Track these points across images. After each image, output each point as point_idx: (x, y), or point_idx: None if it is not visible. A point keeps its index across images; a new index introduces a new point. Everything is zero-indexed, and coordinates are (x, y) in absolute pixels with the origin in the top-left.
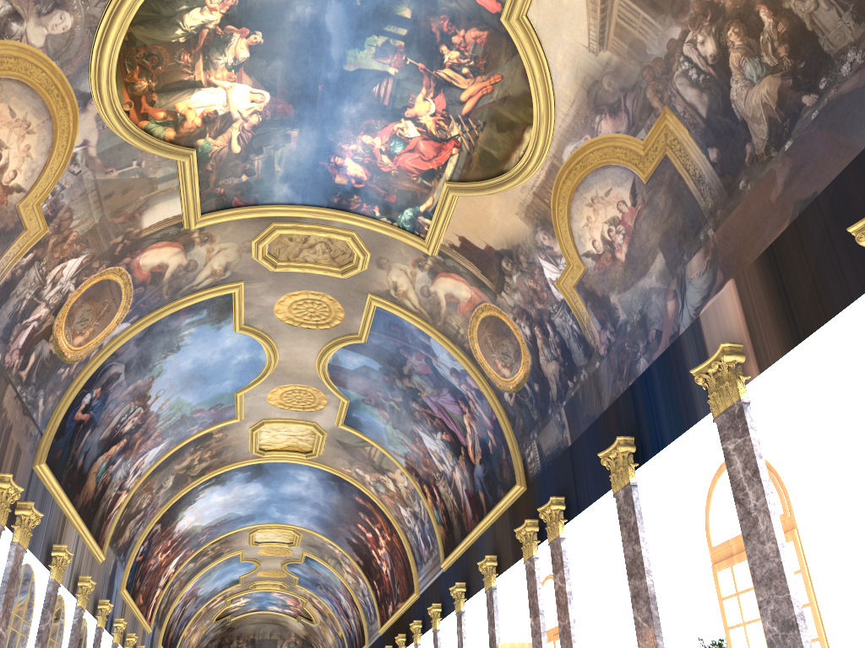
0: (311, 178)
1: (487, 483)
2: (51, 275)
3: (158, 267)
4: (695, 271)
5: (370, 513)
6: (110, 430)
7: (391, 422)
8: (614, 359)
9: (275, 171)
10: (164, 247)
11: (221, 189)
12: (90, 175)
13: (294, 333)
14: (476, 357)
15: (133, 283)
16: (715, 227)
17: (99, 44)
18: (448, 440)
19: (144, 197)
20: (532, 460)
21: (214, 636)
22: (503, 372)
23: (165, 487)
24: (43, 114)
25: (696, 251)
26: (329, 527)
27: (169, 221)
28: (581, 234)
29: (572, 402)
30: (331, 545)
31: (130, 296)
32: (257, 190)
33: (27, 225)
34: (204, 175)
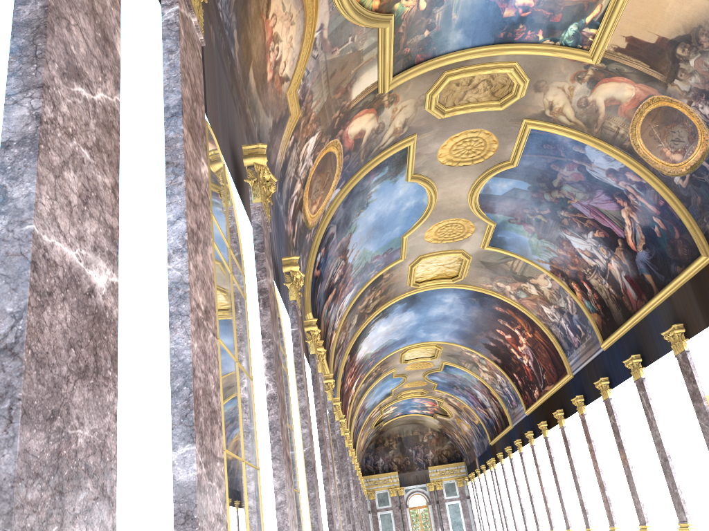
0: (481, 18)
1: (655, 264)
2: (301, 154)
3: (358, 134)
4: None
5: (509, 318)
6: (328, 282)
7: (536, 234)
8: None
9: (452, 20)
10: (363, 115)
11: (408, 49)
12: (323, 57)
13: (451, 173)
14: (637, 152)
15: (343, 152)
16: None
17: None
18: (601, 236)
19: (354, 71)
20: None
21: (371, 439)
22: (673, 158)
23: (352, 325)
24: (299, 4)
25: None
26: (468, 337)
27: (368, 89)
28: None
29: None
30: (468, 352)
31: (341, 164)
32: (435, 43)
33: (290, 111)
34: (396, 38)
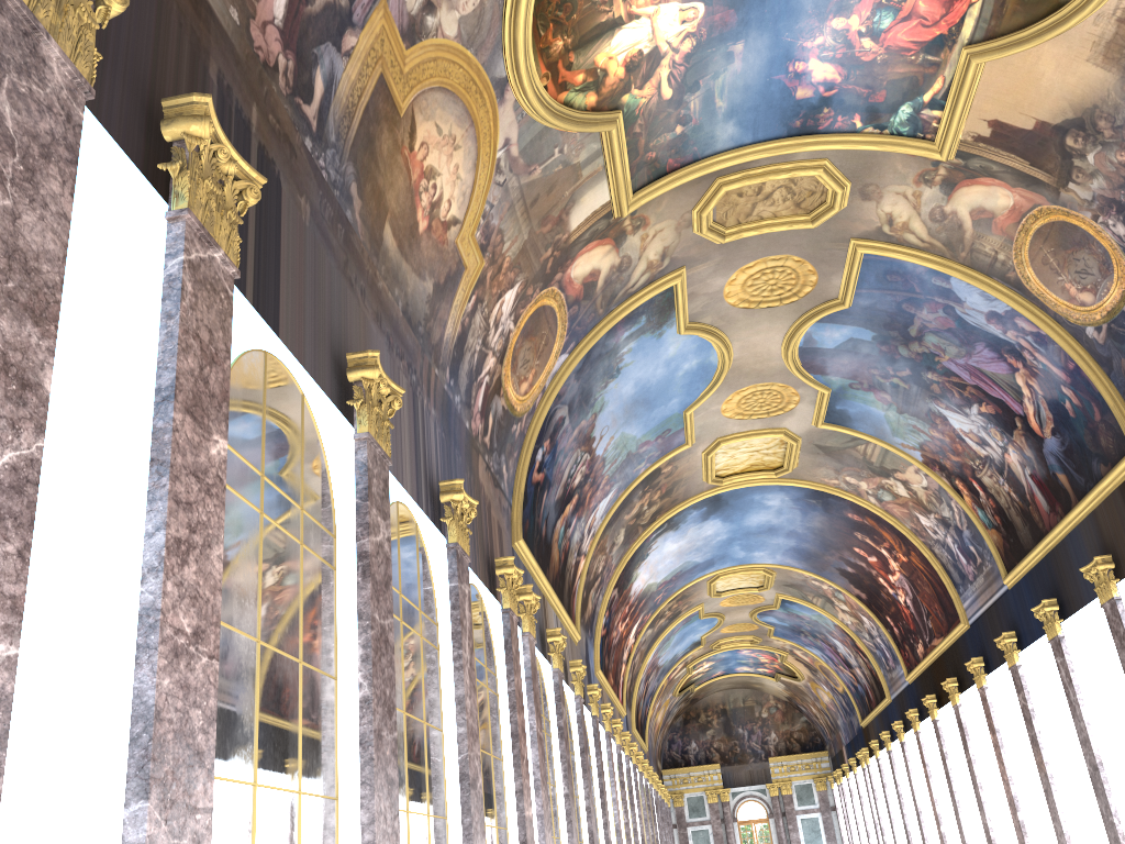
0: (763, 103)
1: (1071, 459)
2: (492, 316)
3: (589, 275)
4: None
5: (871, 531)
6: (562, 488)
7: (895, 406)
8: None
9: (716, 108)
10: (594, 249)
11: (652, 153)
12: (515, 182)
13: (750, 318)
14: (1028, 288)
15: (566, 303)
16: None
17: (510, 10)
18: (990, 412)
19: (569, 192)
20: None
21: (677, 711)
22: (1081, 299)
23: (617, 543)
24: (465, 120)
25: None
26: (812, 559)
27: (597, 214)
28: None
29: None
30: (816, 580)
31: (565, 320)
32: (695, 141)
33: (466, 263)
34: (631, 141)
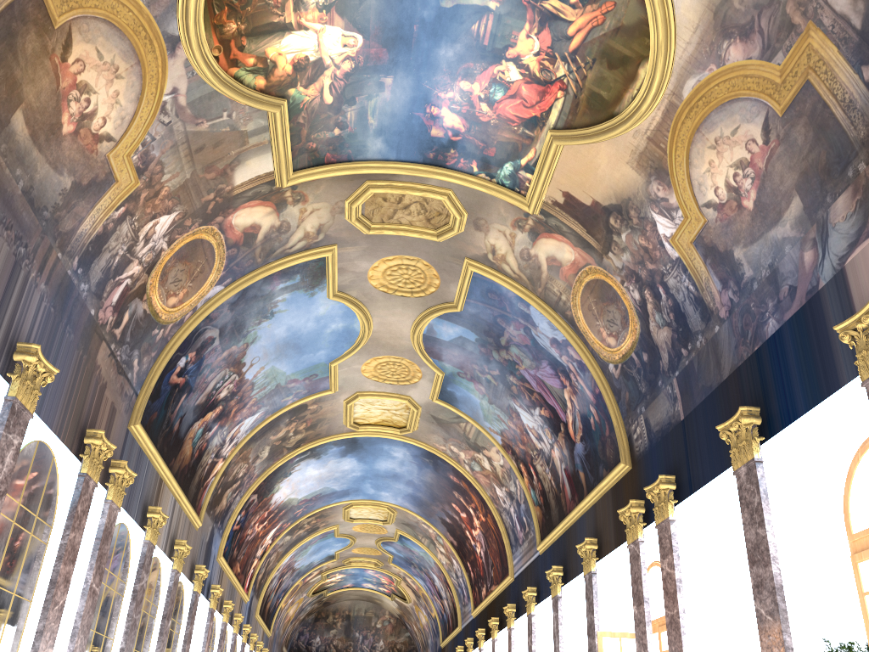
0: (405, 131)
1: (588, 461)
2: (143, 231)
3: (250, 227)
4: (841, 214)
5: (464, 492)
6: (205, 396)
7: (487, 397)
8: (737, 321)
9: (369, 124)
10: (256, 206)
11: (313, 144)
12: (181, 127)
13: (388, 301)
14: (578, 325)
15: (225, 243)
16: (867, 160)
17: None
18: (546, 415)
19: (236, 152)
20: (639, 436)
21: (310, 610)
22: (609, 341)
23: (261, 457)
24: (131, 57)
25: (842, 191)
26: (423, 506)
27: (261, 178)
28: (702, 181)
29: (686, 371)
30: (425, 524)
31: (223, 258)
32: (350, 145)
33: (118, 177)
34: (295, 128)
